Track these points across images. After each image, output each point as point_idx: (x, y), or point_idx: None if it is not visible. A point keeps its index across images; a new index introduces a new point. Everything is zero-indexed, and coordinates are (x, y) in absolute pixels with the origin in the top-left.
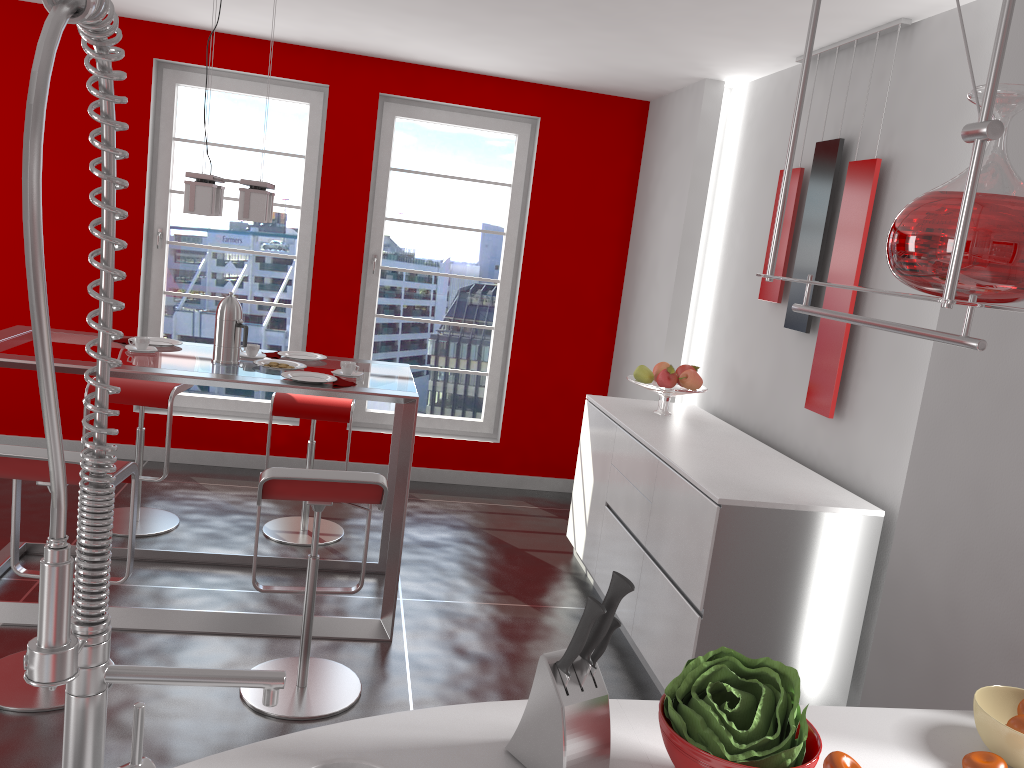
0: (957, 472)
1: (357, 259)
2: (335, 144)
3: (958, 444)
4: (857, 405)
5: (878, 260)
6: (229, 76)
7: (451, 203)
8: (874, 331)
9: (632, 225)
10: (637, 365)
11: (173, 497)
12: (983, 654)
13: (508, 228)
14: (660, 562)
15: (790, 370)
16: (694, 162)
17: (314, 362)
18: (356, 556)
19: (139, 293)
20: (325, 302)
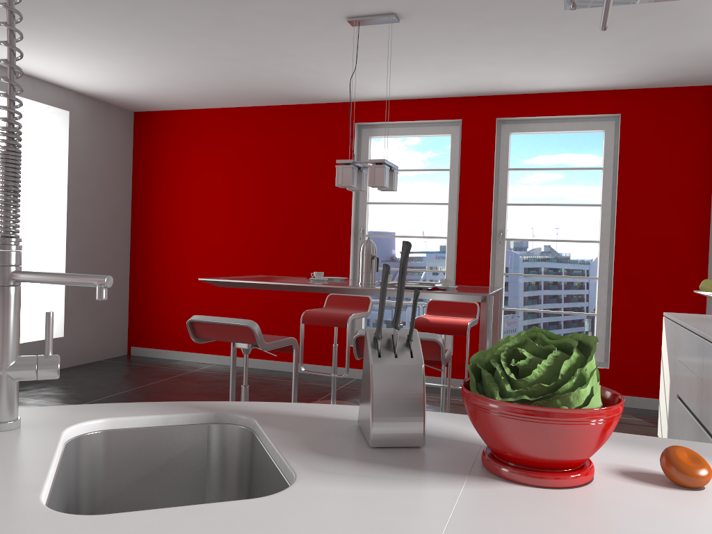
0: None
1: (487, 234)
2: (467, 157)
3: None
4: None
5: None
6: (400, 126)
7: (555, 187)
8: None
9: (711, 184)
10: None
11: None
12: None
13: (602, 200)
14: (709, 430)
15: None
16: None
17: (429, 285)
18: None
19: (349, 268)
20: (466, 266)
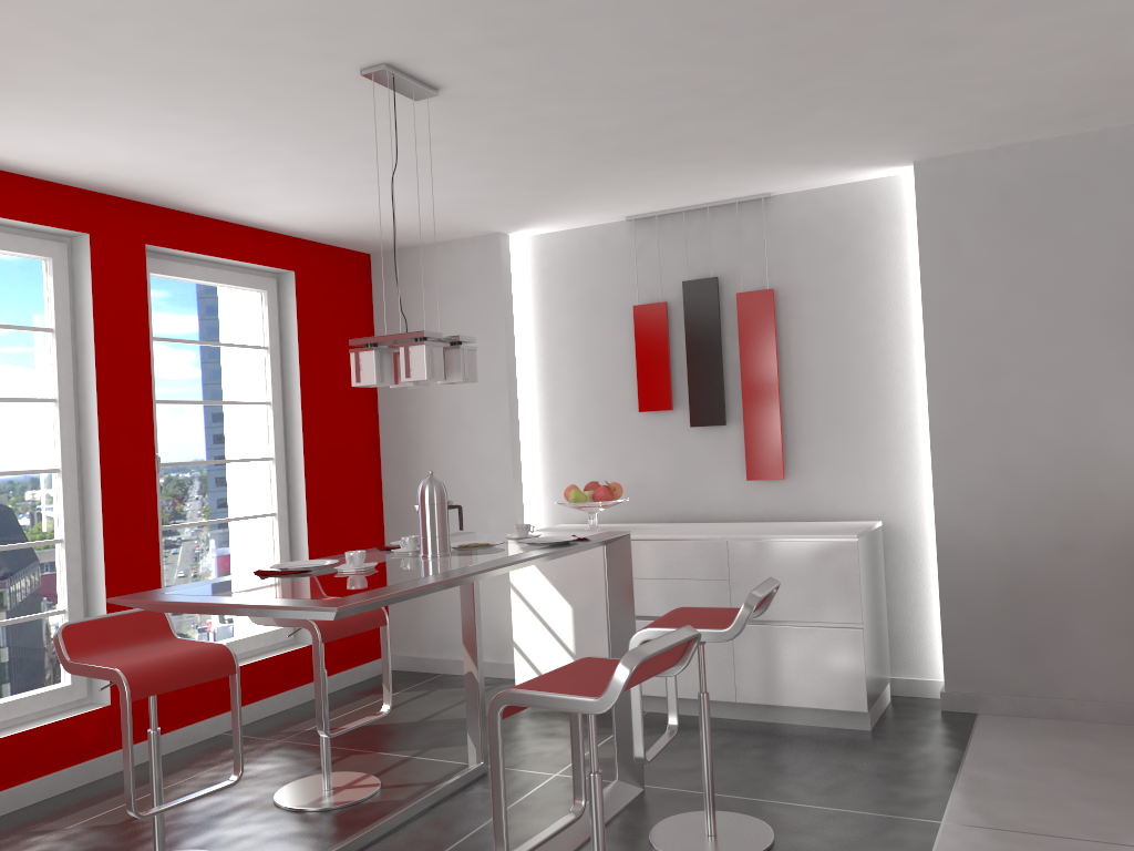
0: (981, 465)
1: (149, 457)
2: (106, 310)
3: (975, 449)
4: (801, 464)
5: (787, 359)
6: None
7: (217, 374)
8: (801, 408)
9: None
10: (454, 511)
11: (98, 848)
12: (1044, 558)
13: (273, 396)
14: (770, 618)
15: (698, 460)
16: (504, 307)
17: None
18: (430, 777)
19: None
20: (120, 522)
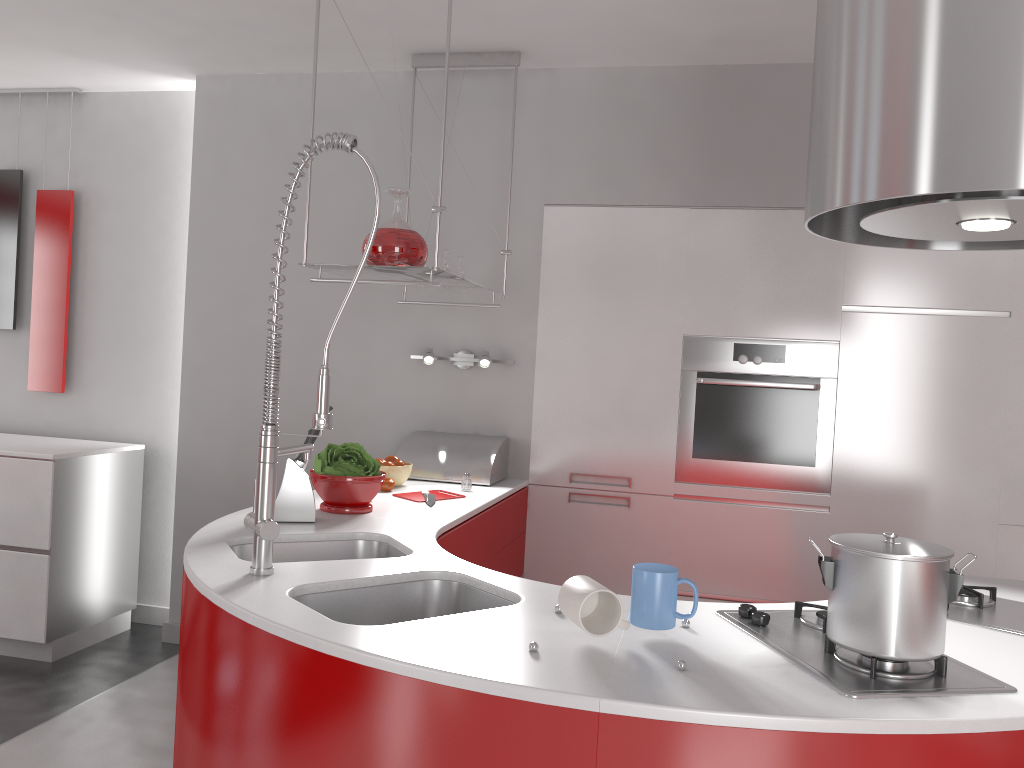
0: (223, 396)
1: None
2: None
3: (221, 379)
4: (86, 378)
5: (83, 267)
6: None
7: None
8: (92, 321)
9: None
10: None
11: None
12: None
13: None
14: None
15: None
16: None
17: None
18: None
19: None
20: None
